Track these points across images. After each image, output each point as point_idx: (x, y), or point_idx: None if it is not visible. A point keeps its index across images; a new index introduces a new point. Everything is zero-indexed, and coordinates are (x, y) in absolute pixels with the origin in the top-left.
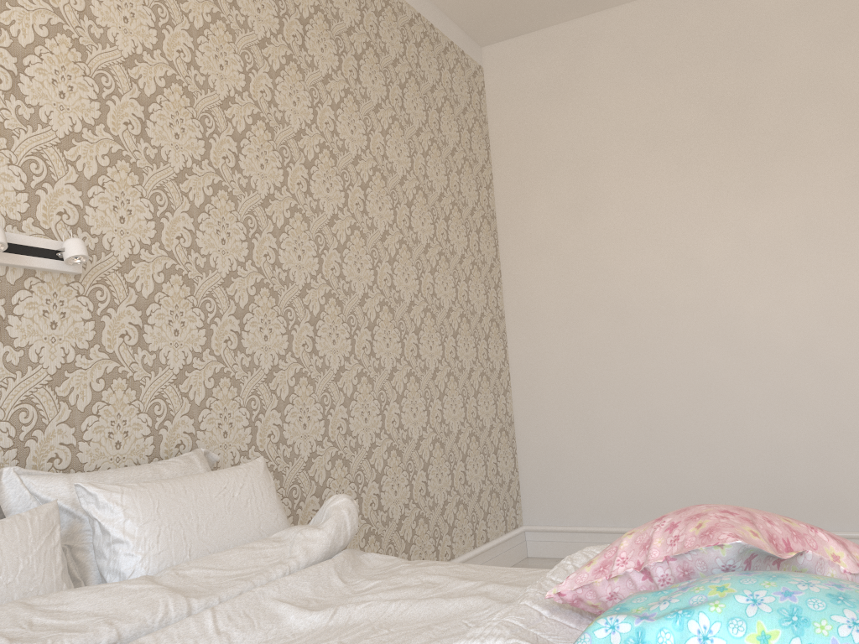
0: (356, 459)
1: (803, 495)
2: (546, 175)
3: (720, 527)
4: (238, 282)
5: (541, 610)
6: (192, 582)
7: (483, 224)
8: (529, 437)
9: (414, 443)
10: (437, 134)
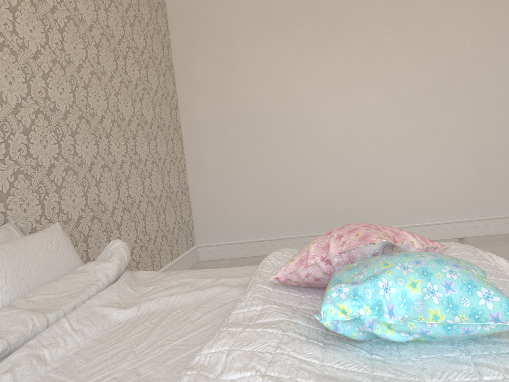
0: (105, 217)
1: (341, 213)
2: (204, 41)
3: (369, 234)
4: (23, 110)
5: (268, 288)
6: (39, 304)
7: (167, 70)
8: (198, 195)
9: (137, 204)
10: (138, 12)
